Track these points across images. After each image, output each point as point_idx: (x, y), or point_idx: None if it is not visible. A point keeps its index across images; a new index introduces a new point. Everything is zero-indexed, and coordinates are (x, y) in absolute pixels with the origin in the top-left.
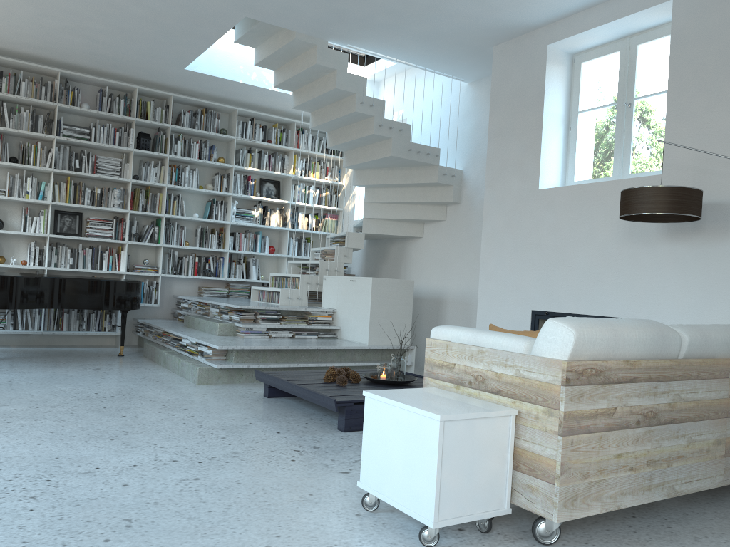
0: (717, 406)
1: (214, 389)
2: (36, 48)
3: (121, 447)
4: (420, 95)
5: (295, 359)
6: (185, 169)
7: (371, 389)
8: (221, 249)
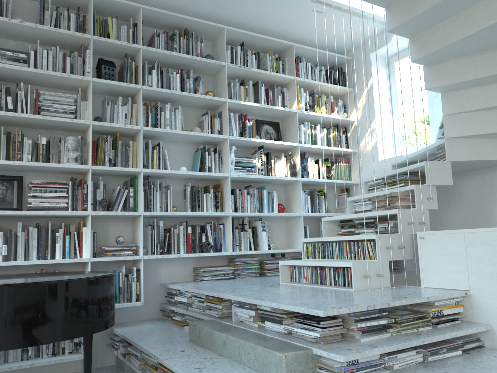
0: None
1: None
2: None
3: None
4: None
5: None
6: (165, 107)
7: None
8: (221, 212)
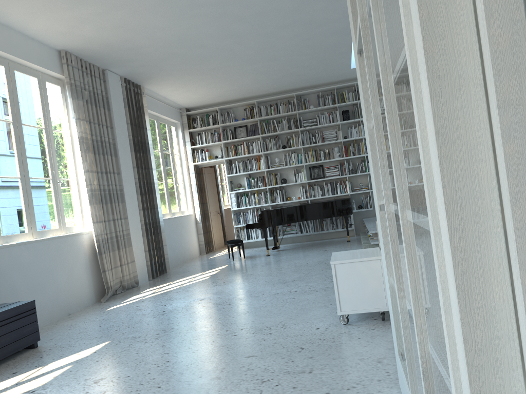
0: None
1: None
2: (279, 88)
3: (283, 286)
4: None
5: None
6: None
7: None
8: None
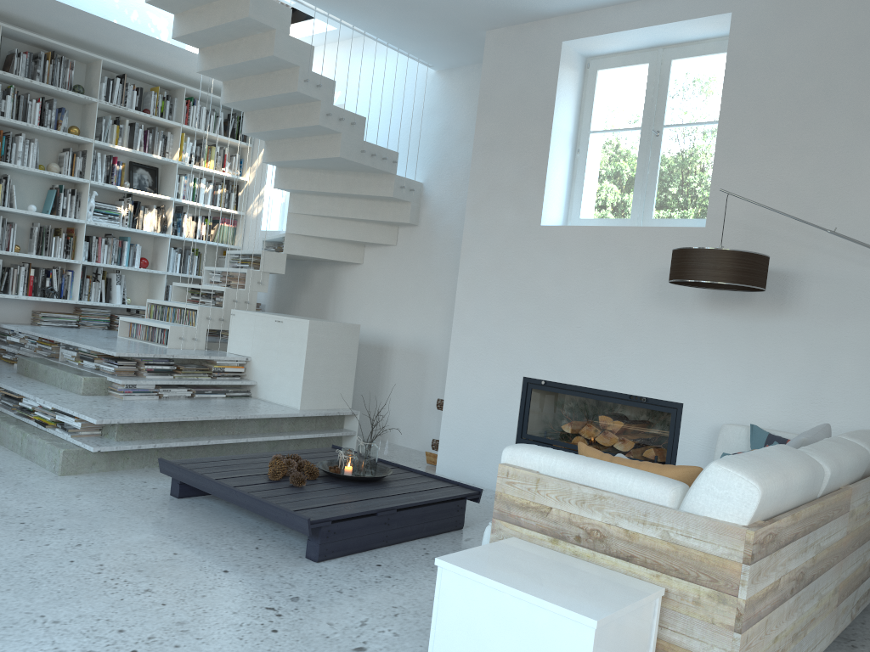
0: (839, 548)
1: (89, 483)
2: None
3: None
4: (366, 75)
5: (203, 432)
6: (18, 138)
7: (339, 491)
8: (71, 260)
